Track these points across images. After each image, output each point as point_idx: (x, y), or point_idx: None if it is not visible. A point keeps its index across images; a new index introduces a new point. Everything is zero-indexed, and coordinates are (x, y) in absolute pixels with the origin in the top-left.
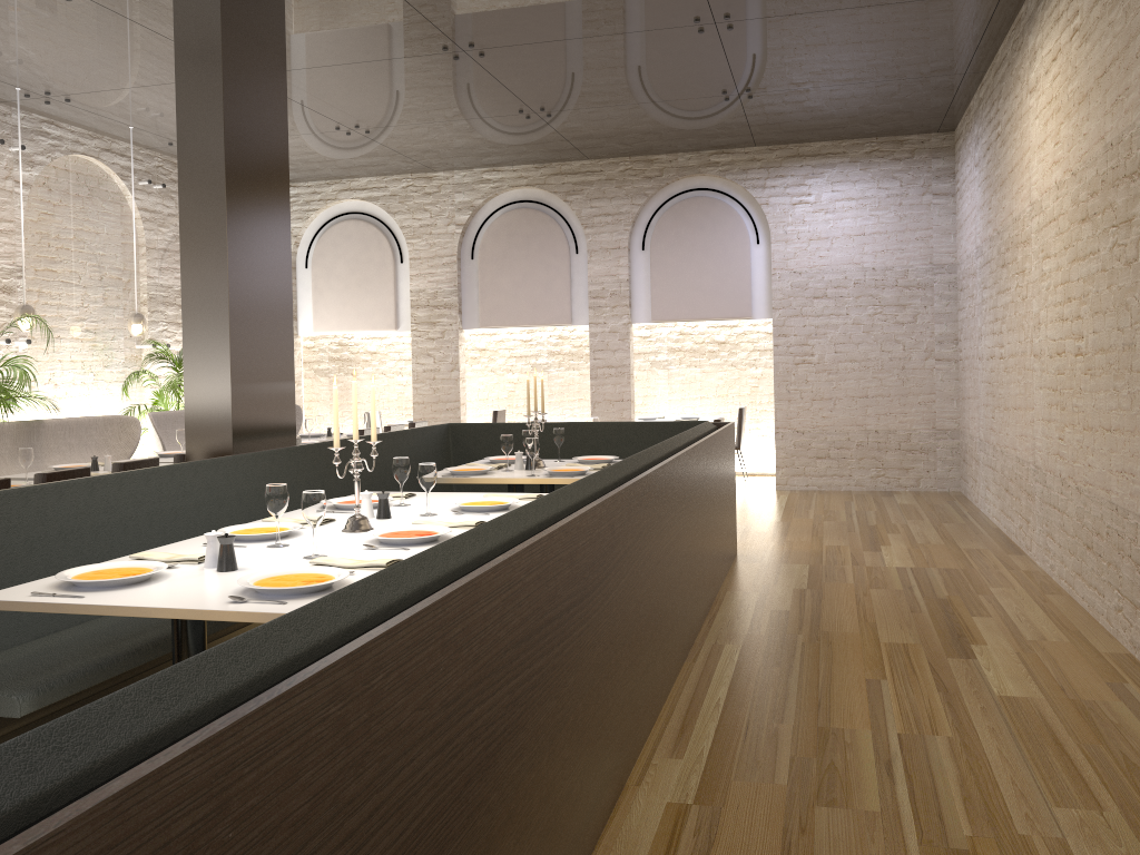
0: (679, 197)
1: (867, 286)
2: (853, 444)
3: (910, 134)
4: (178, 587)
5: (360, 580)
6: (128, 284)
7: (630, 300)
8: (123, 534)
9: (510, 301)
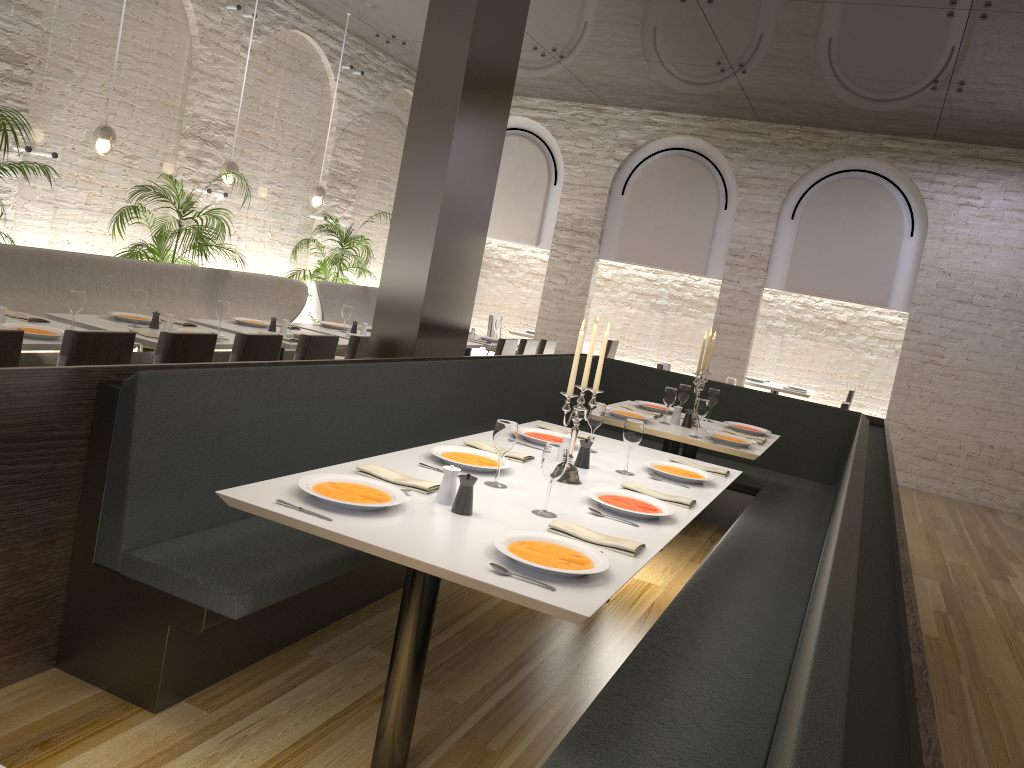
0: (841, 175)
1: (1018, 302)
2: (963, 453)
3: None
4: (423, 528)
5: (808, 691)
6: (315, 158)
7: (768, 264)
8: (328, 426)
9: (650, 241)
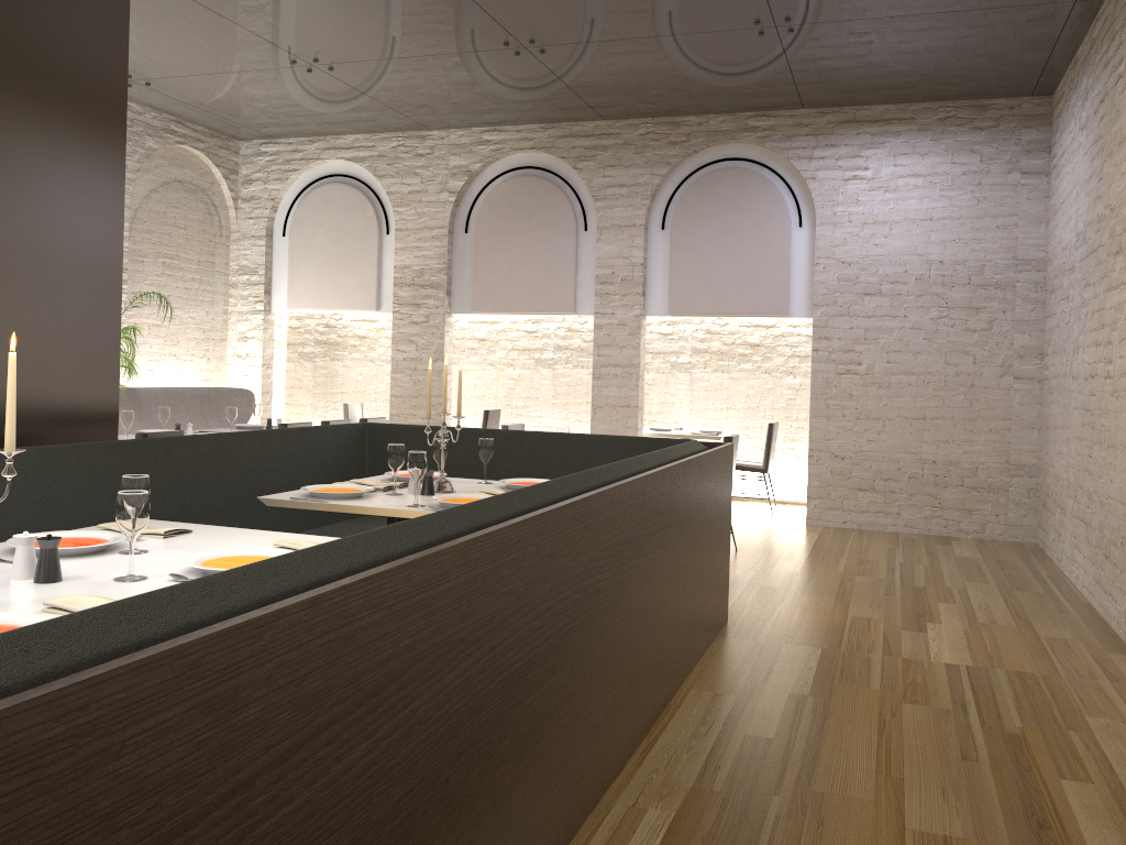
0: (709, 168)
1: (932, 283)
2: (904, 476)
3: (996, 97)
4: None
5: None
6: None
7: (644, 287)
8: None
9: (506, 283)
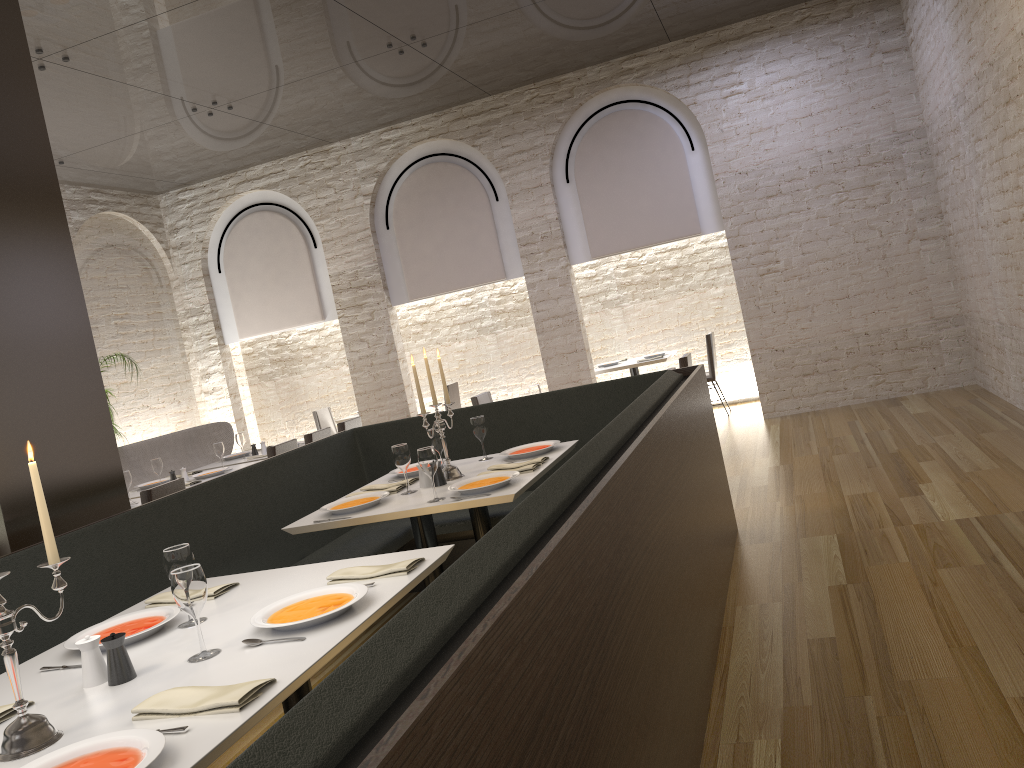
0: (596, 117)
1: (826, 172)
2: (842, 353)
3: None
4: None
5: None
6: None
7: (564, 239)
8: None
9: (436, 266)
